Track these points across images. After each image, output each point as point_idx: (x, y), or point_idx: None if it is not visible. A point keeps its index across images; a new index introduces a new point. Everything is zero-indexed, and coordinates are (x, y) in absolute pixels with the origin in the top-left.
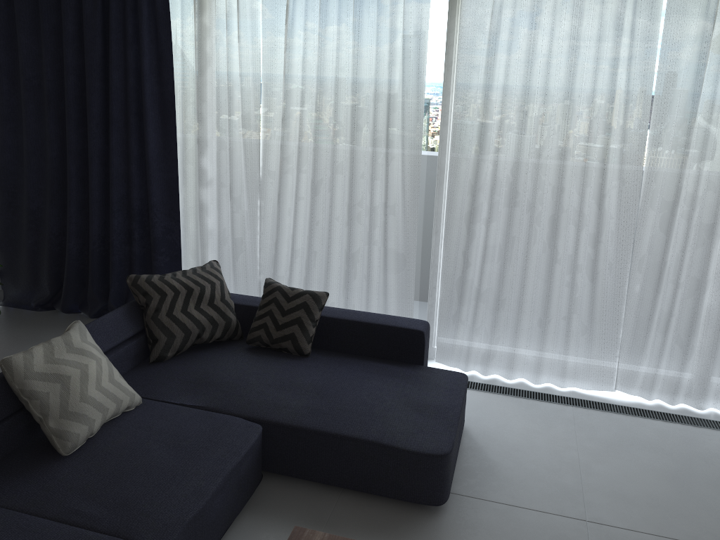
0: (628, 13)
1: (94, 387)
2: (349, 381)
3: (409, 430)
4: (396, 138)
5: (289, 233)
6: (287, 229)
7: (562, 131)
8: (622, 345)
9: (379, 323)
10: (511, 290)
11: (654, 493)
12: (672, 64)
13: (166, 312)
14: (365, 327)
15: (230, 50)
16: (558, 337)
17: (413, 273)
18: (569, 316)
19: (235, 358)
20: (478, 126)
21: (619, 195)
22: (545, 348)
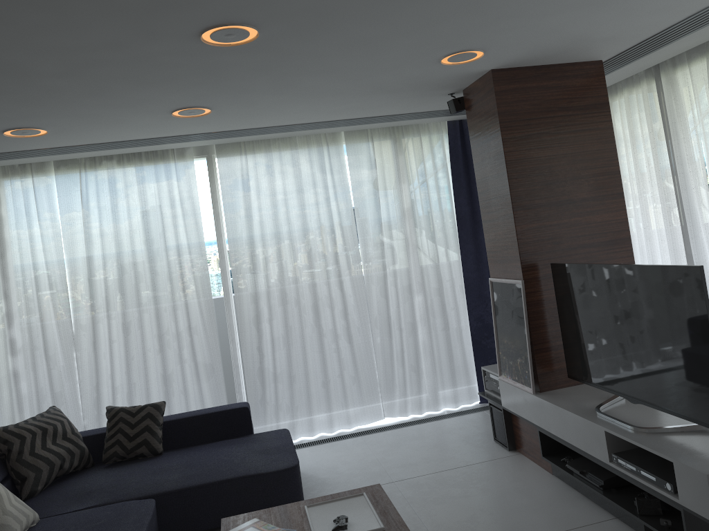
0: (327, 165)
1: (8, 503)
2: (205, 454)
3: (265, 463)
4: (188, 275)
5: (107, 374)
6: (105, 371)
7: (305, 245)
8: (380, 383)
9: (212, 412)
10: (298, 366)
11: (426, 456)
12: (360, 192)
13: (29, 452)
14: (202, 418)
15: (32, 231)
16: (338, 391)
17: (221, 376)
18: (342, 372)
19: (100, 474)
20: (249, 253)
21: (351, 280)
22: (331, 402)
